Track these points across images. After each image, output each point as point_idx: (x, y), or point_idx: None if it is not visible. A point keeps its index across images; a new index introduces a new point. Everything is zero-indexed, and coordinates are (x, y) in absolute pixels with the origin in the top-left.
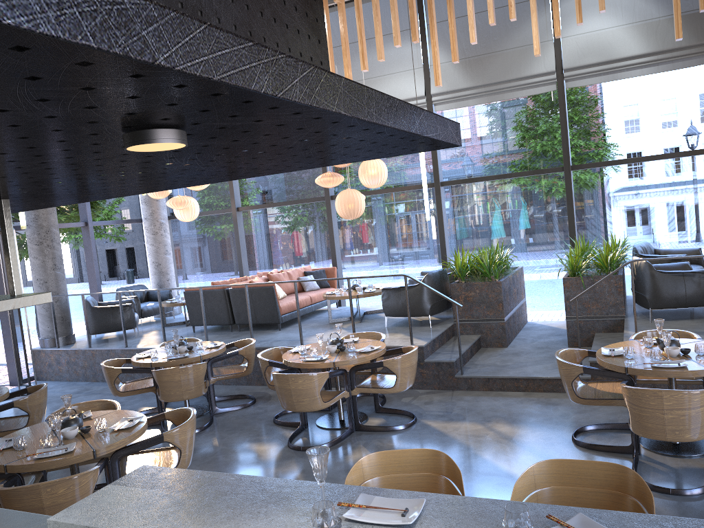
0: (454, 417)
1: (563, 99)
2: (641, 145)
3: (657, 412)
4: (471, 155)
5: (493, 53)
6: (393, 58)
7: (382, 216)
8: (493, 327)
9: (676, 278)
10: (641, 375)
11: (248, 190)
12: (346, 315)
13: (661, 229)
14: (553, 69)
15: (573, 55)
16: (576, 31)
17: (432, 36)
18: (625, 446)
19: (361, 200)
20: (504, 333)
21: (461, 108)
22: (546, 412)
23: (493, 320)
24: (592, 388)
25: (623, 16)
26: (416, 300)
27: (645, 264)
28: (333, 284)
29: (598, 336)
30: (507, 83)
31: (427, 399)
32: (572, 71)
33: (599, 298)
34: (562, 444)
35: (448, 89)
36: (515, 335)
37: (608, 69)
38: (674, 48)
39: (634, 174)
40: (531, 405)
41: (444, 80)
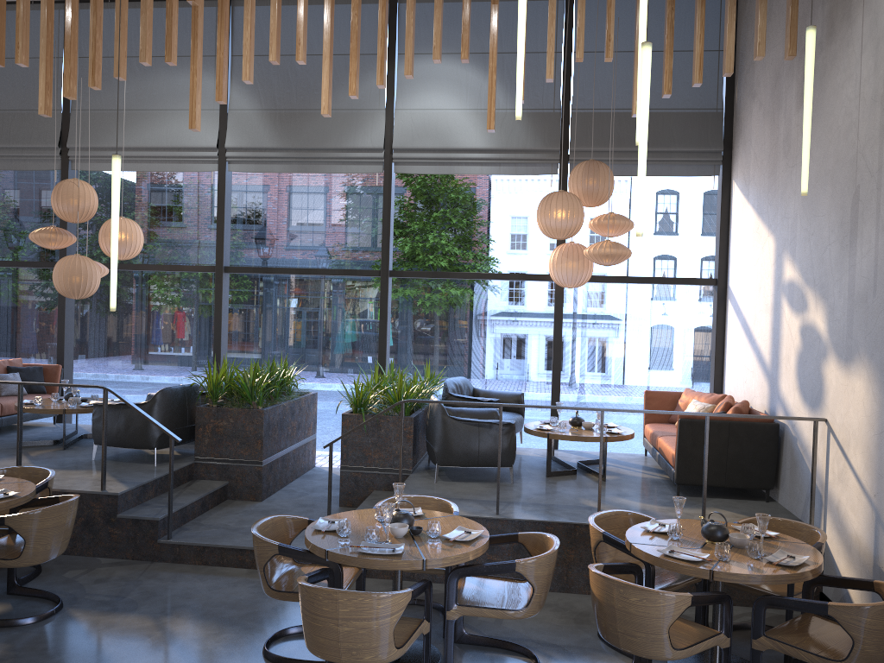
0: (121, 606)
1: (389, 185)
2: (526, 265)
3: (331, 623)
4: (332, 244)
5: (312, 111)
6: (181, 90)
7: (206, 305)
8: (246, 472)
9: (470, 428)
10: (342, 563)
11: (20, 244)
12: (55, 437)
13: (538, 365)
14: (380, 145)
15: (406, 133)
16: (413, 105)
17: (194, 60)
18: (323, 661)
19: (94, 273)
20: (260, 481)
21: (265, 174)
22: (258, 603)
23: (247, 463)
24: (301, 574)
25: (467, 99)
26: (139, 425)
27: (438, 406)
28: (52, 389)
29: (374, 495)
30: (324, 152)
31: (106, 574)
32: (403, 152)
33: (383, 445)
34: (246, 655)
35: (248, 145)
36: (283, 484)
37: (445, 158)
38: (518, 149)
39: (516, 298)
40: (244, 591)
41: (245, 132)
